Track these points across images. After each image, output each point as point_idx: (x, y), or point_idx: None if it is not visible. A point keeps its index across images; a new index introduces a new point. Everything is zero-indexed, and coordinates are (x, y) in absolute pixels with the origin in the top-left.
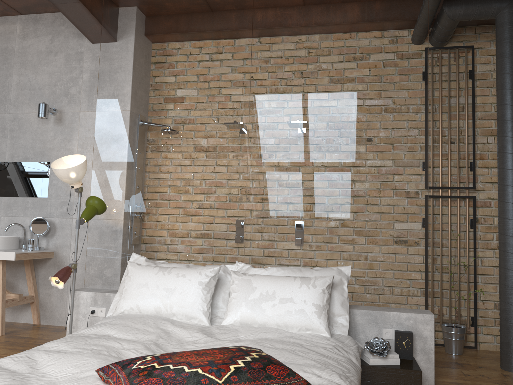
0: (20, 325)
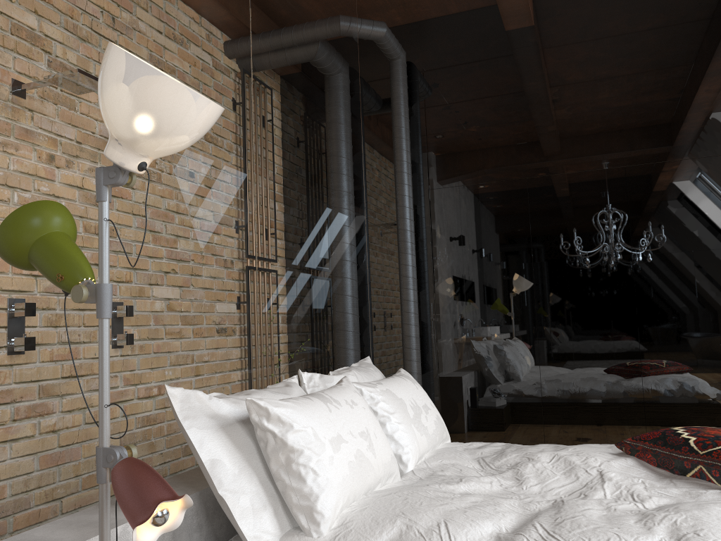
0: None
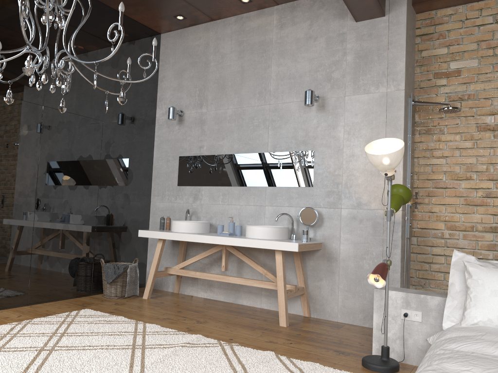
0: (293, 316)
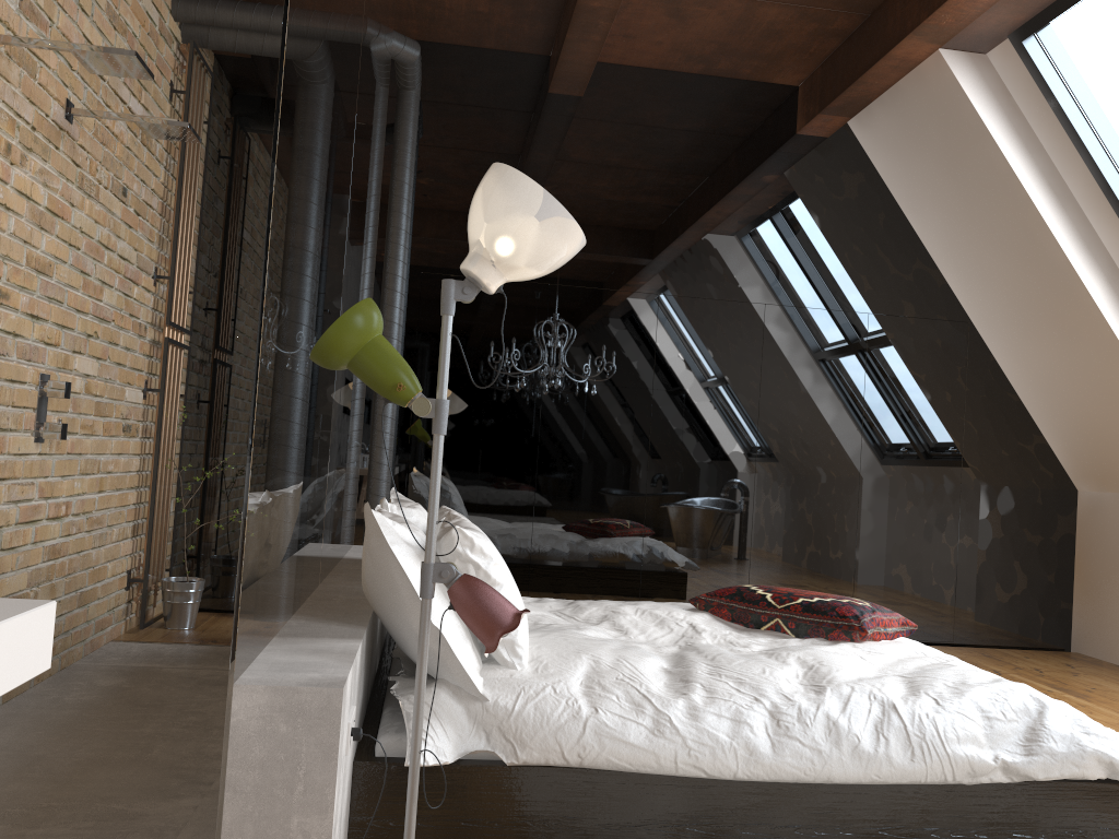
0: None
